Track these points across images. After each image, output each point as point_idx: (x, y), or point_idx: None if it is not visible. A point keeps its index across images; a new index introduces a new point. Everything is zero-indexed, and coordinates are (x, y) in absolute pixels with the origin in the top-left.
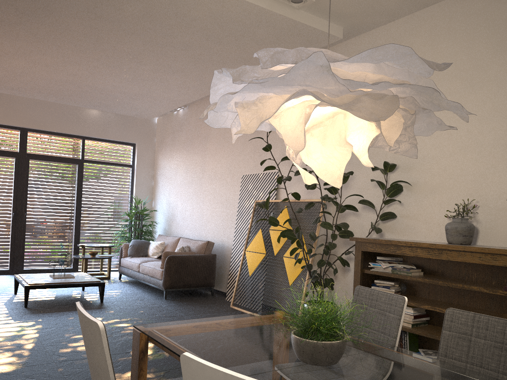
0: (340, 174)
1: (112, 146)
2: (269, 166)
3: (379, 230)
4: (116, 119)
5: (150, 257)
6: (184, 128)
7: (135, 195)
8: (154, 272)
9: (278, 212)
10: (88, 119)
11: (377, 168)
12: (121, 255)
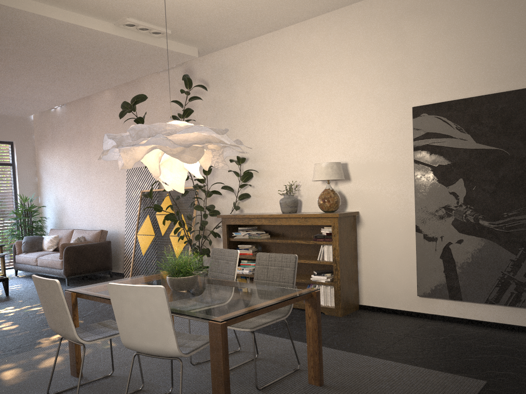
0: (183, 186)
1: None
2: None
3: (238, 208)
4: None
5: (46, 251)
6: (65, 126)
7: (19, 193)
8: (54, 263)
9: (161, 199)
10: None
11: (233, 160)
12: (15, 252)
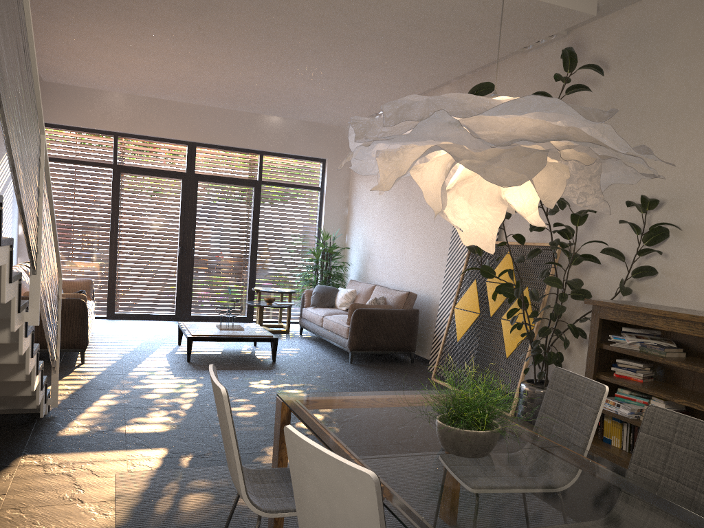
0: (493, 238)
1: (296, 163)
2: None
3: (627, 292)
4: (302, 128)
5: (338, 309)
6: None
7: (323, 227)
8: (339, 329)
9: (499, 258)
10: (268, 129)
11: (634, 203)
12: (303, 303)
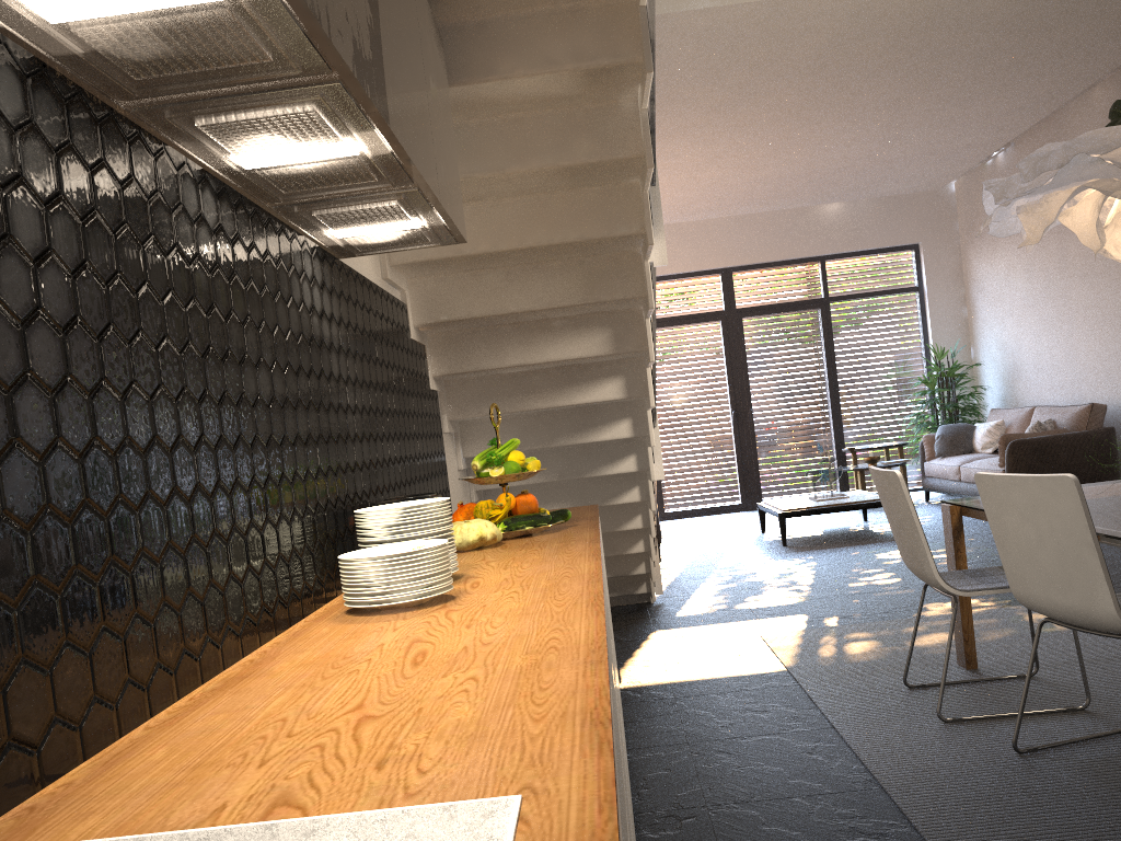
0: None
1: (874, 261)
2: None
3: None
4: (874, 209)
5: (979, 453)
6: None
7: (933, 343)
8: None
9: None
10: (825, 223)
11: None
12: (922, 456)
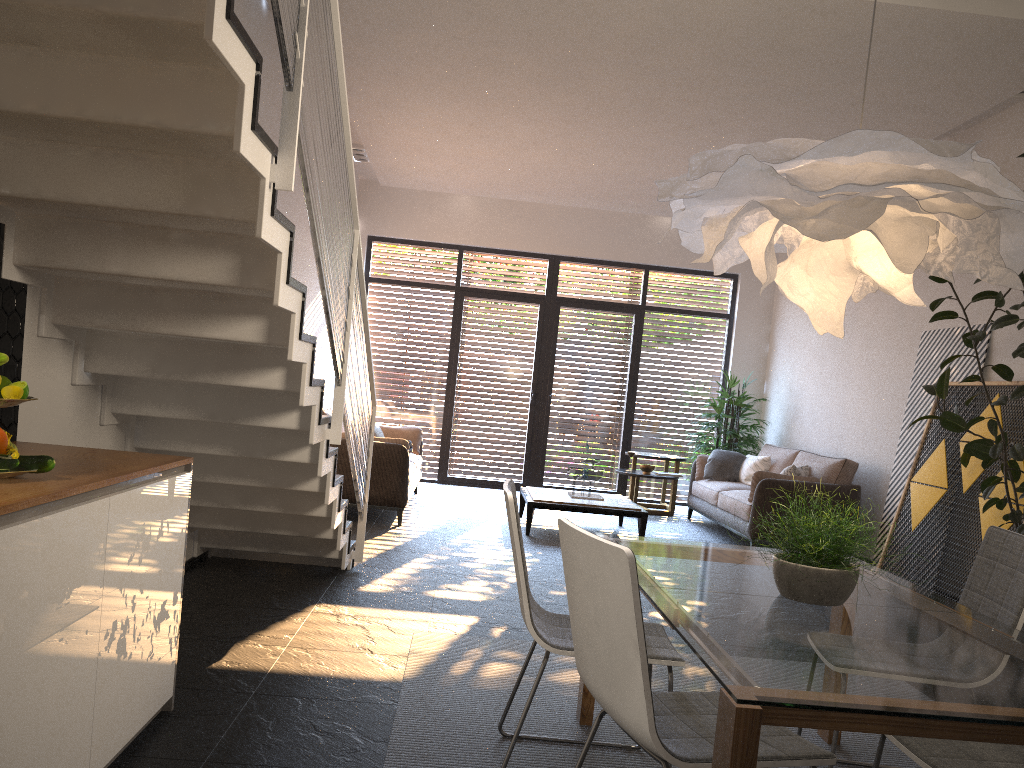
0: (840, 318)
1: (695, 281)
2: (943, 313)
3: None
4: None
5: (742, 483)
6: None
7: (731, 370)
8: (738, 508)
9: (983, 407)
10: (656, 234)
11: None
12: (693, 475)
